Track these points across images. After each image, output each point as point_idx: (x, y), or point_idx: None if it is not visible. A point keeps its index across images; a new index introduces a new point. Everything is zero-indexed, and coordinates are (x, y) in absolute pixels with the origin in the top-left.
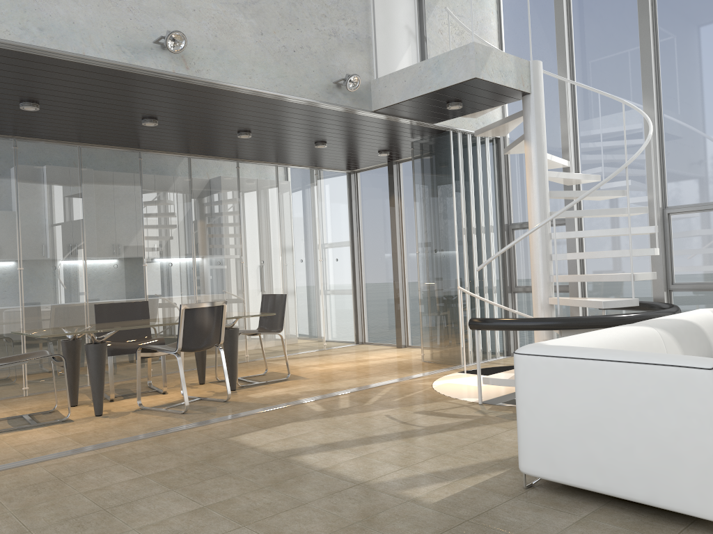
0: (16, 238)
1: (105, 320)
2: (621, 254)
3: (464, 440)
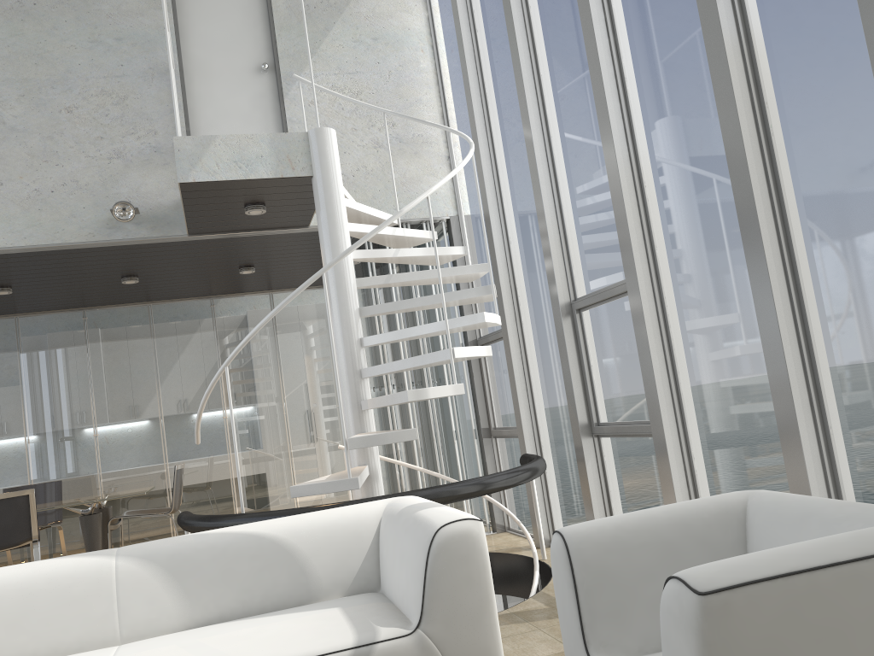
0: None
1: None
2: (392, 400)
3: None
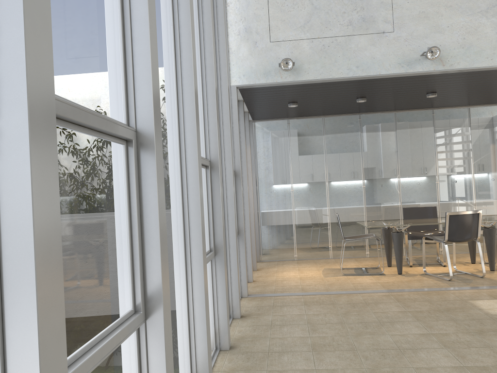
0: (361, 169)
1: (409, 217)
2: None
3: None
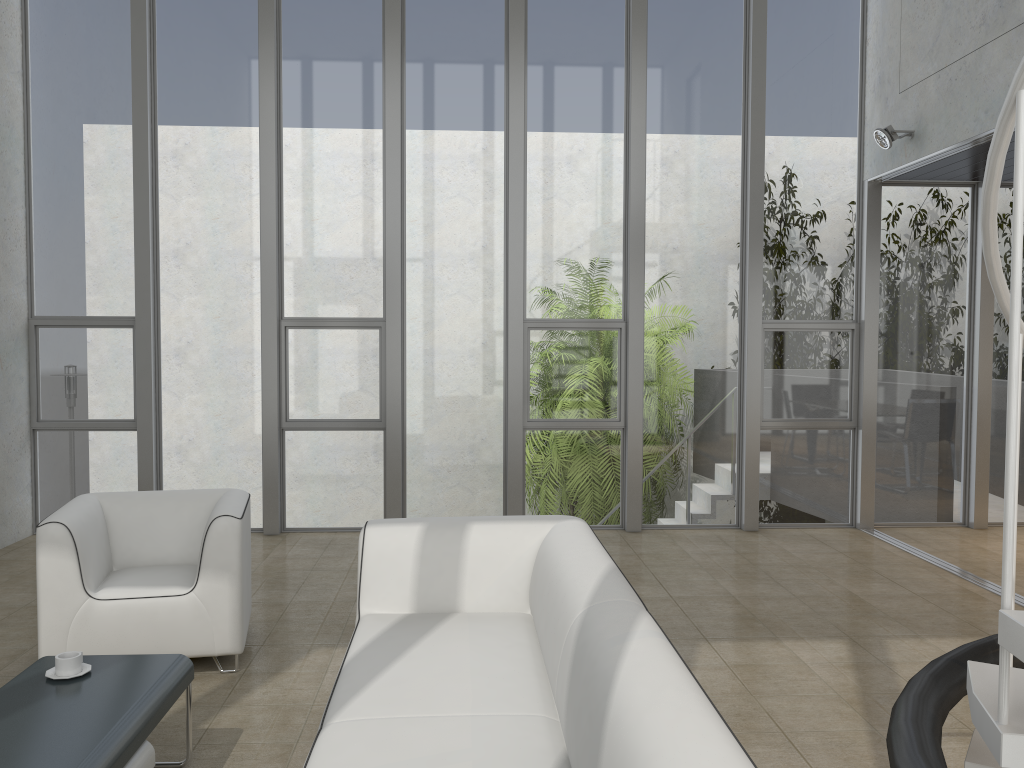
0: None
1: None
2: None
3: (798, 726)
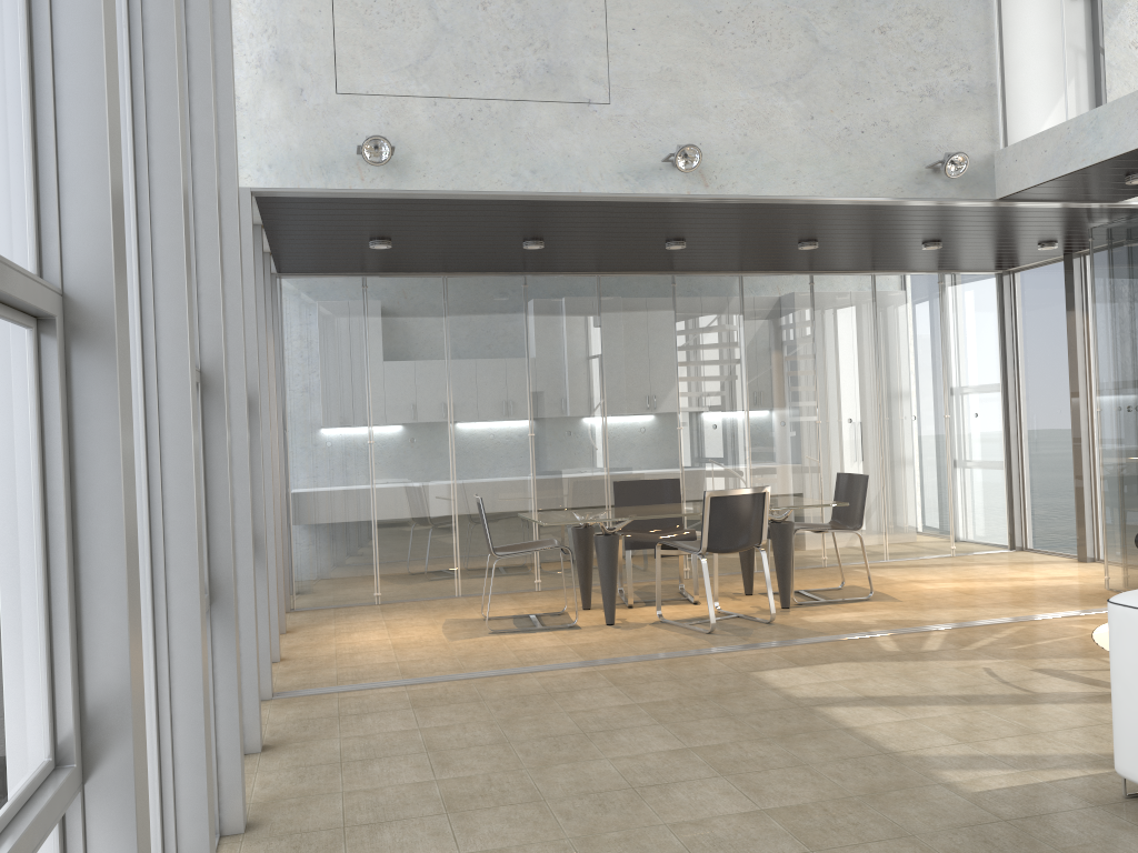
0: (526, 397)
1: (626, 503)
2: None
3: (1083, 719)
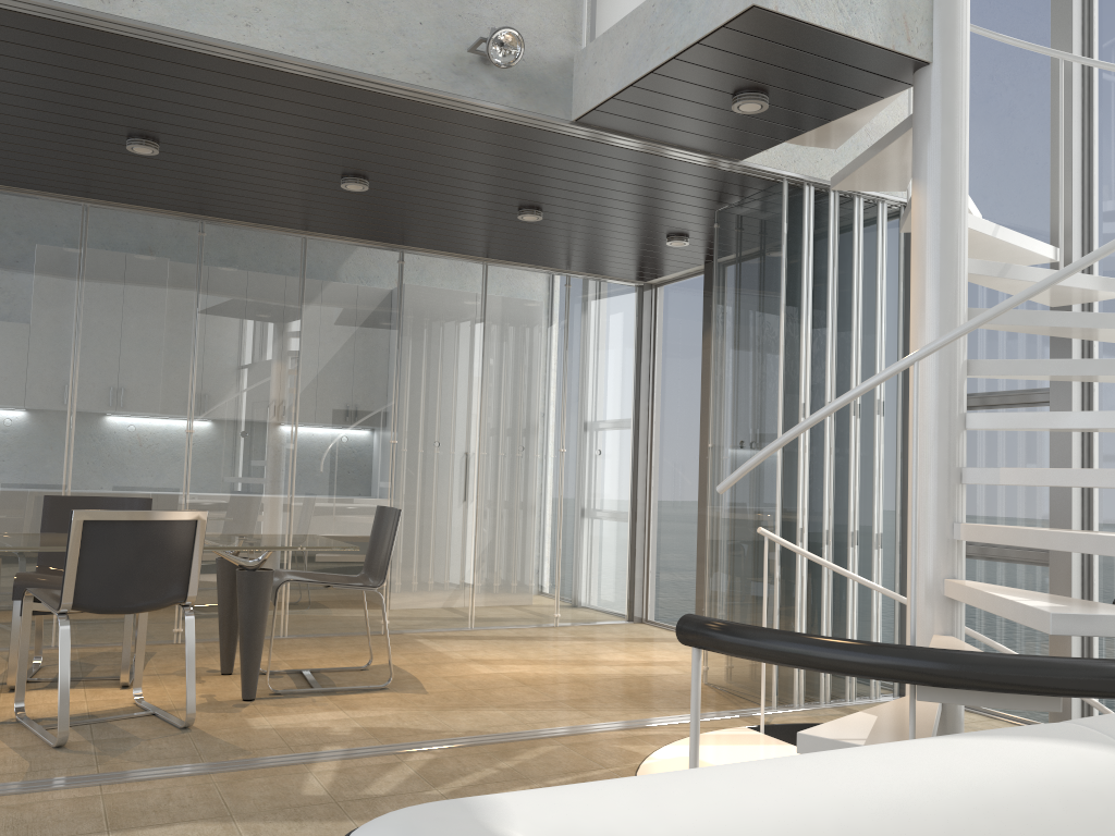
0: None
1: (60, 528)
2: None
3: None
